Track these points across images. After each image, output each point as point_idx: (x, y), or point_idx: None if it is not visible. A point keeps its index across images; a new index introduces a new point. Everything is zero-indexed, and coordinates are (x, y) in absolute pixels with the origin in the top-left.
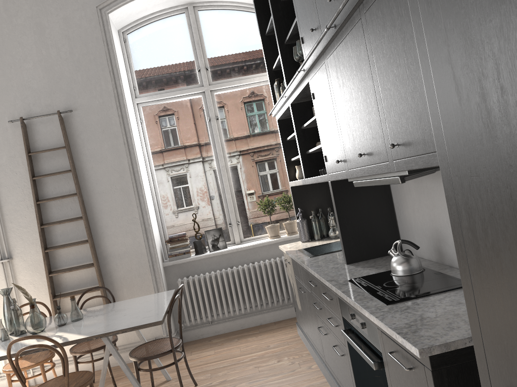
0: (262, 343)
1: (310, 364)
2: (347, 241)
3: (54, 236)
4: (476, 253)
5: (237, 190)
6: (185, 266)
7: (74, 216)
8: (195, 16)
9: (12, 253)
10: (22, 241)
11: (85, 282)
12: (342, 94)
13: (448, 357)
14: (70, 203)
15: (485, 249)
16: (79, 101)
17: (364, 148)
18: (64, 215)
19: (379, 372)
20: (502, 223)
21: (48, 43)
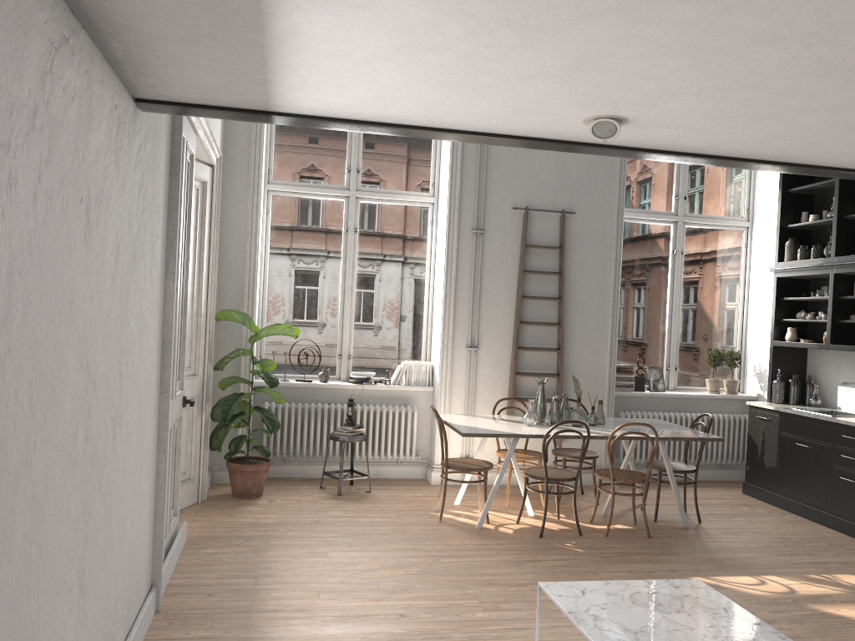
0: (711, 494)
1: (792, 515)
2: None
3: (523, 336)
4: None
5: (681, 333)
6: (624, 400)
7: (547, 321)
8: None
9: (479, 343)
10: (492, 333)
11: None
12: None
13: None
14: (546, 307)
15: None
16: (580, 204)
17: None
18: (537, 317)
19: None
20: None
21: None
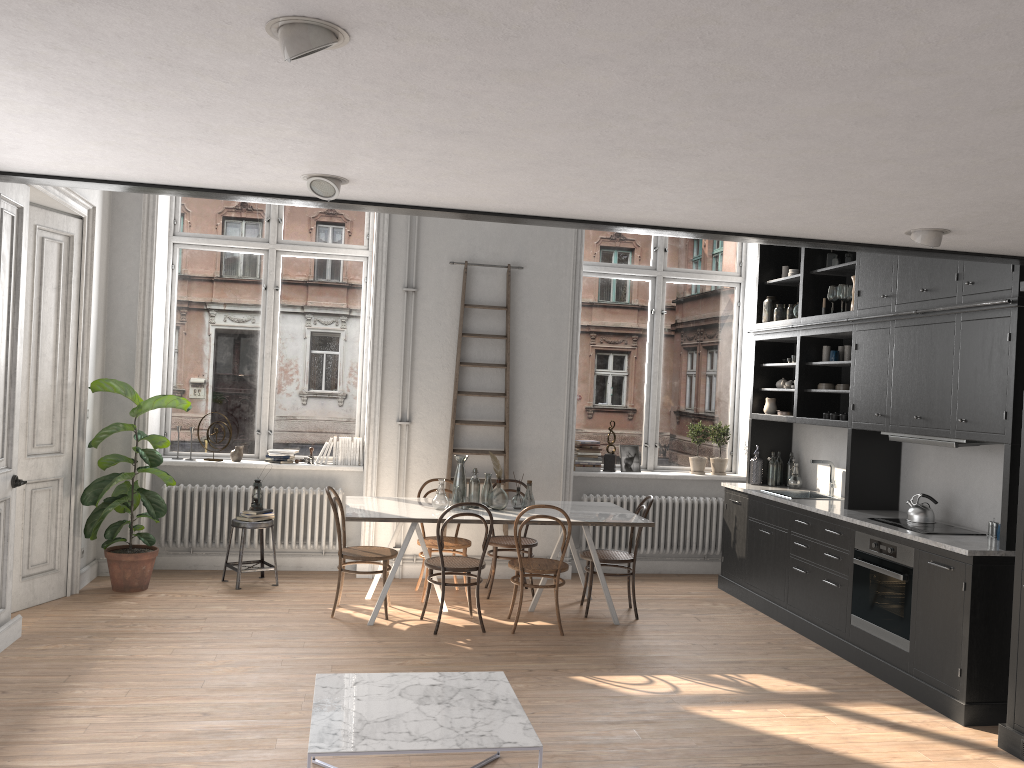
0: (679, 589)
1: (754, 611)
2: (852, 487)
3: (464, 408)
4: None
5: (663, 405)
6: (590, 481)
7: (492, 391)
8: None
9: (412, 417)
10: (427, 405)
11: (485, 471)
12: (906, 363)
13: (983, 559)
14: (492, 375)
15: None
16: (530, 258)
17: (920, 413)
18: (481, 386)
19: (901, 585)
20: None
21: None
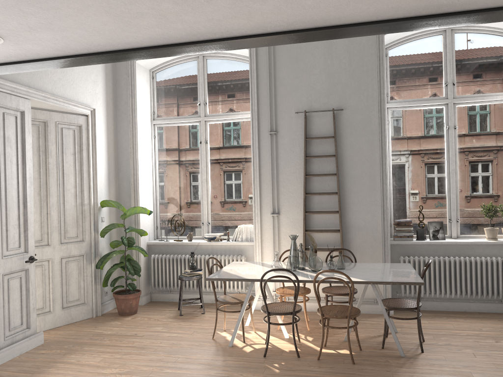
0: (473, 326)
1: None
2: None
3: (312, 203)
4: None
5: (461, 192)
6: (406, 247)
7: (329, 191)
8: (451, 38)
9: (280, 210)
10: (289, 203)
11: (328, 243)
12: None
13: None
14: (328, 181)
15: None
16: (348, 102)
17: None
18: (322, 189)
19: None
20: None
21: (333, 55)
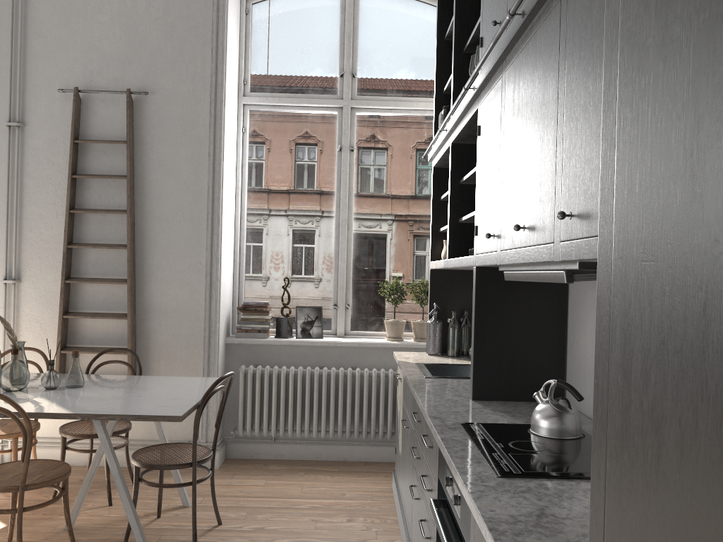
0: (336, 488)
1: (393, 537)
2: (480, 364)
3: (84, 263)
4: (623, 416)
5: (356, 259)
6: (257, 349)
7: (118, 242)
8: None
9: (22, 274)
10: (40, 261)
11: (110, 338)
12: (514, 128)
13: None
14: (116, 223)
15: (640, 412)
16: (160, 82)
17: (525, 218)
18: (104, 237)
19: None
20: (677, 365)
21: None
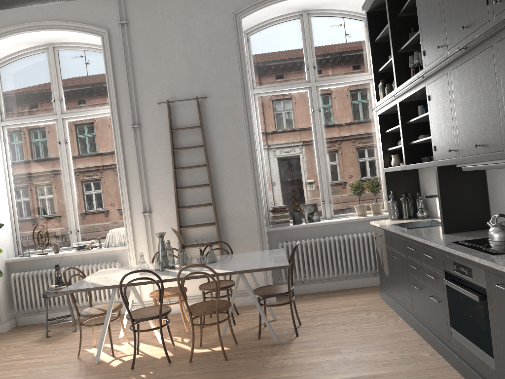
0: (349, 302)
1: (396, 318)
2: (446, 215)
3: (185, 197)
4: None
5: (331, 173)
6: (284, 233)
7: (202, 183)
8: (308, 22)
9: (152, 209)
10: (160, 200)
11: (205, 237)
12: (463, 99)
13: None
14: (199, 172)
15: None
16: (212, 90)
17: (479, 141)
18: (193, 181)
19: (480, 305)
20: None
21: (192, 41)
